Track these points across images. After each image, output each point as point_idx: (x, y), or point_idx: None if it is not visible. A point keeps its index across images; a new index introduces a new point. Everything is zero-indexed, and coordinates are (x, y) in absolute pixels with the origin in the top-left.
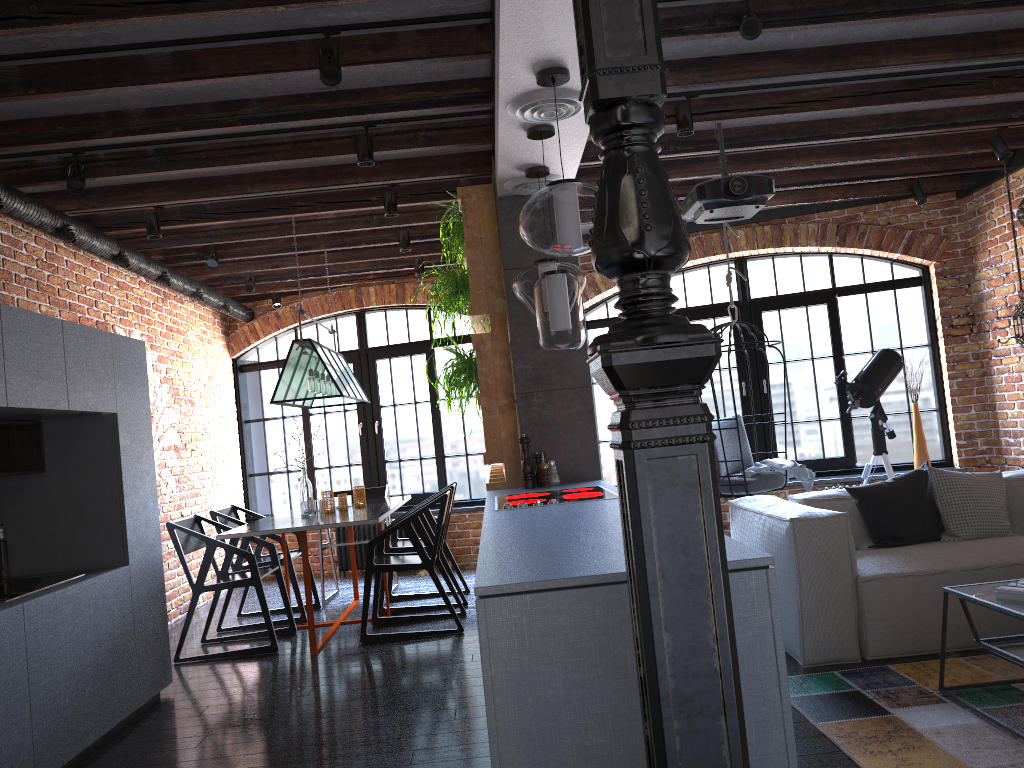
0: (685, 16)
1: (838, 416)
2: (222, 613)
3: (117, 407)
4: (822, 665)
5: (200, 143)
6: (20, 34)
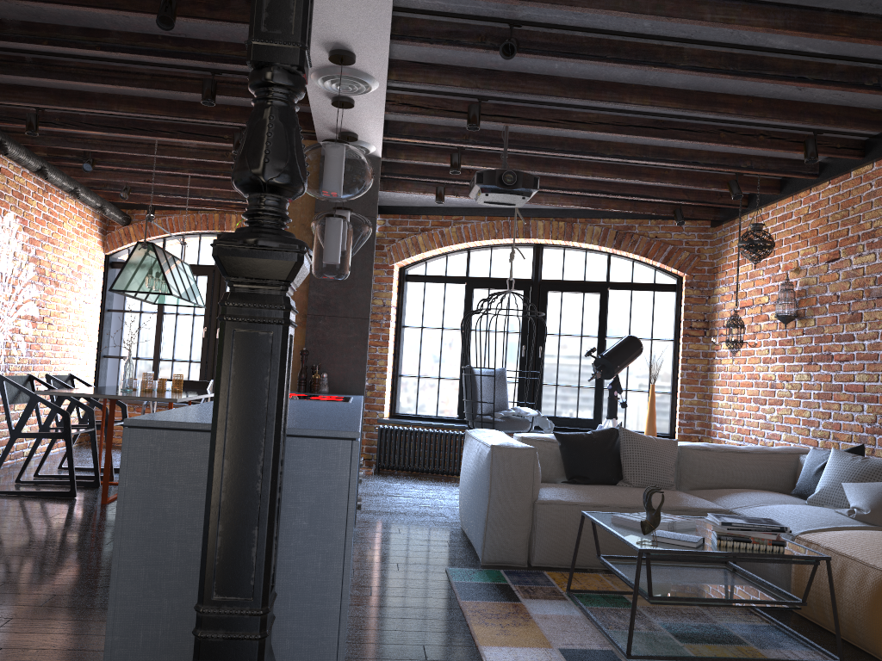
0: (463, 31)
1: (643, 400)
2: (41, 462)
3: None
4: (496, 565)
5: (72, 60)
6: None
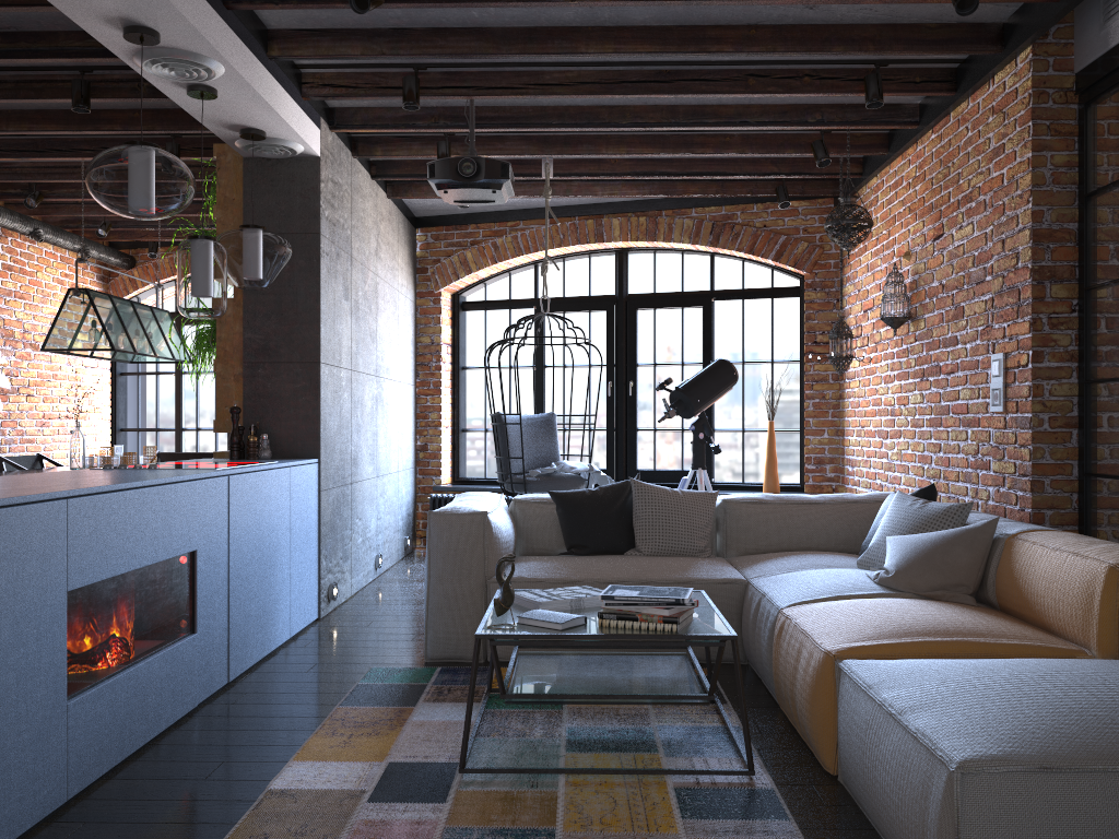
0: None
1: None
2: None
3: None
4: (443, 661)
5: None
6: None
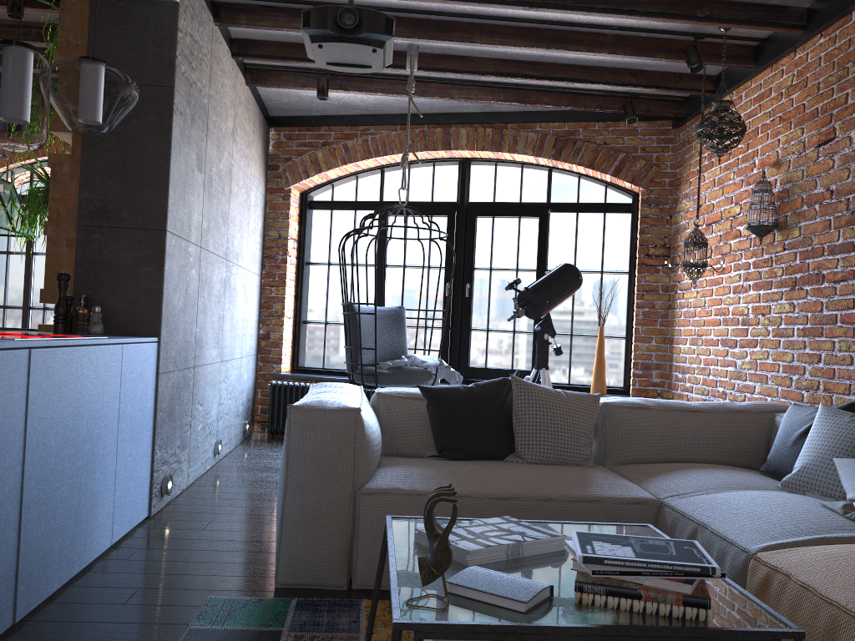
0: None
1: None
2: None
3: None
4: (298, 587)
5: None
6: None
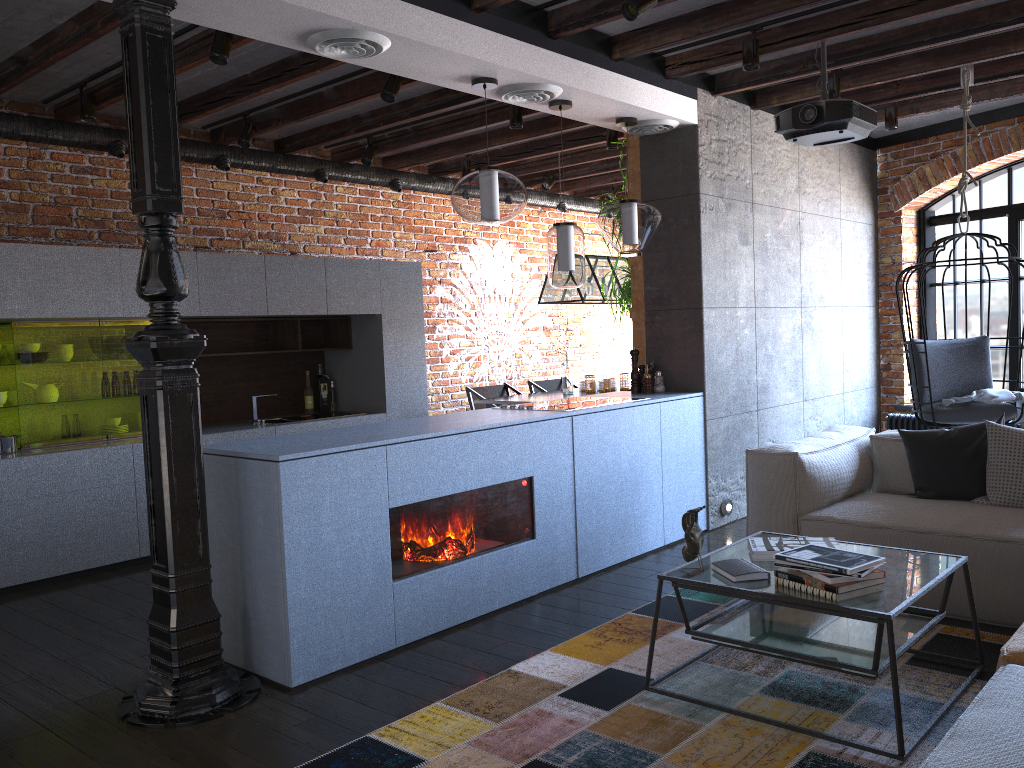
0: None
1: None
2: None
3: (382, 310)
4: None
5: (432, 121)
6: (230, 106)
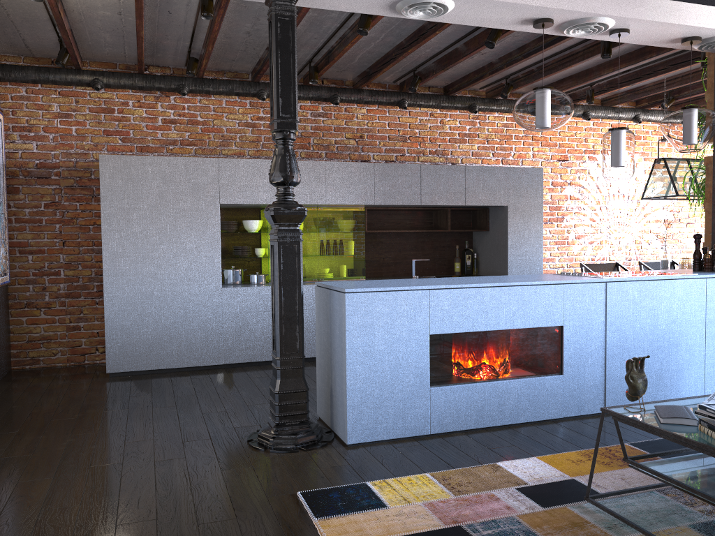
0: None
1: None
2: None
3: (508, 203)
4: None
5: (549, 61)
6: (395, 64)
